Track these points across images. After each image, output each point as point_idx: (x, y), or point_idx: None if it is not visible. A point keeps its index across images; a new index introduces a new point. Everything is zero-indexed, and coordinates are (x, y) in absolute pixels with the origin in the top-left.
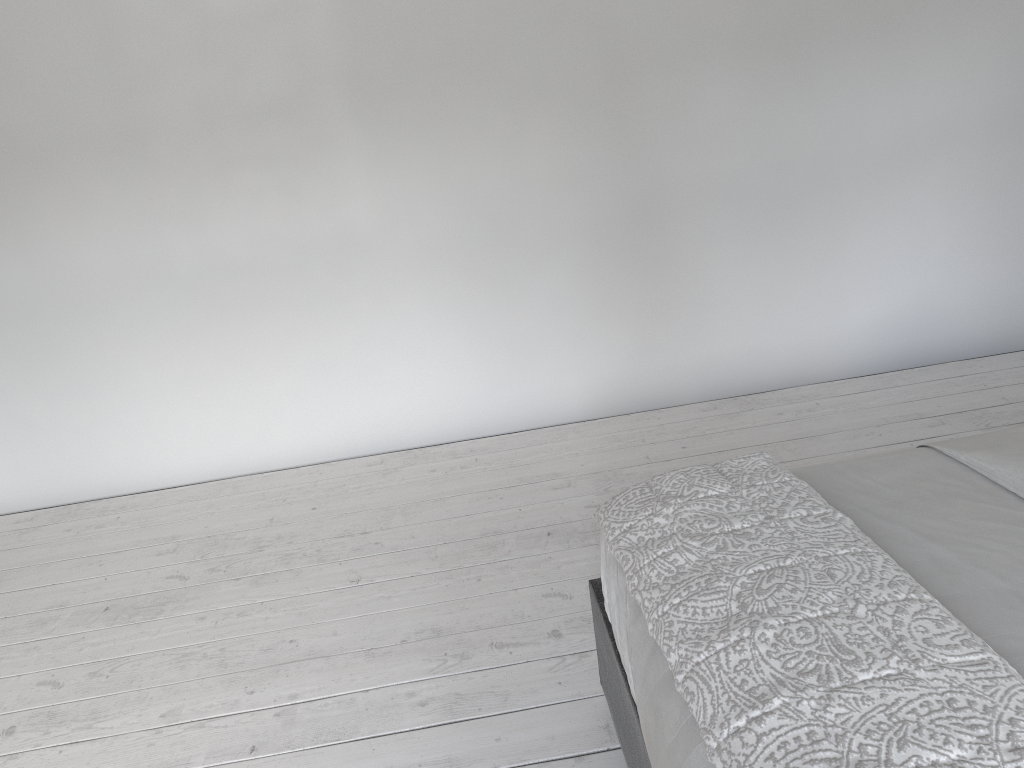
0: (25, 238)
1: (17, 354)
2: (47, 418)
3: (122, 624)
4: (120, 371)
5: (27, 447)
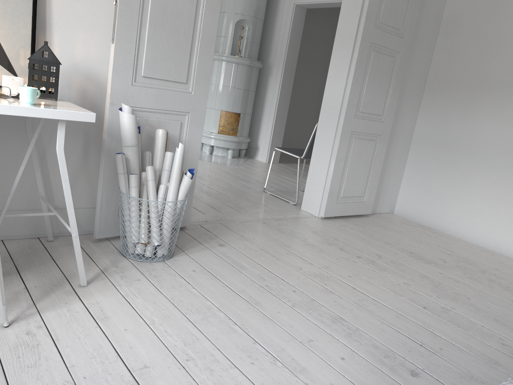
0: (468, 117)
1: (440, 160)
2: (436, 189)
3: (412, 258)
4: (473, 183)
5: (423, 197)
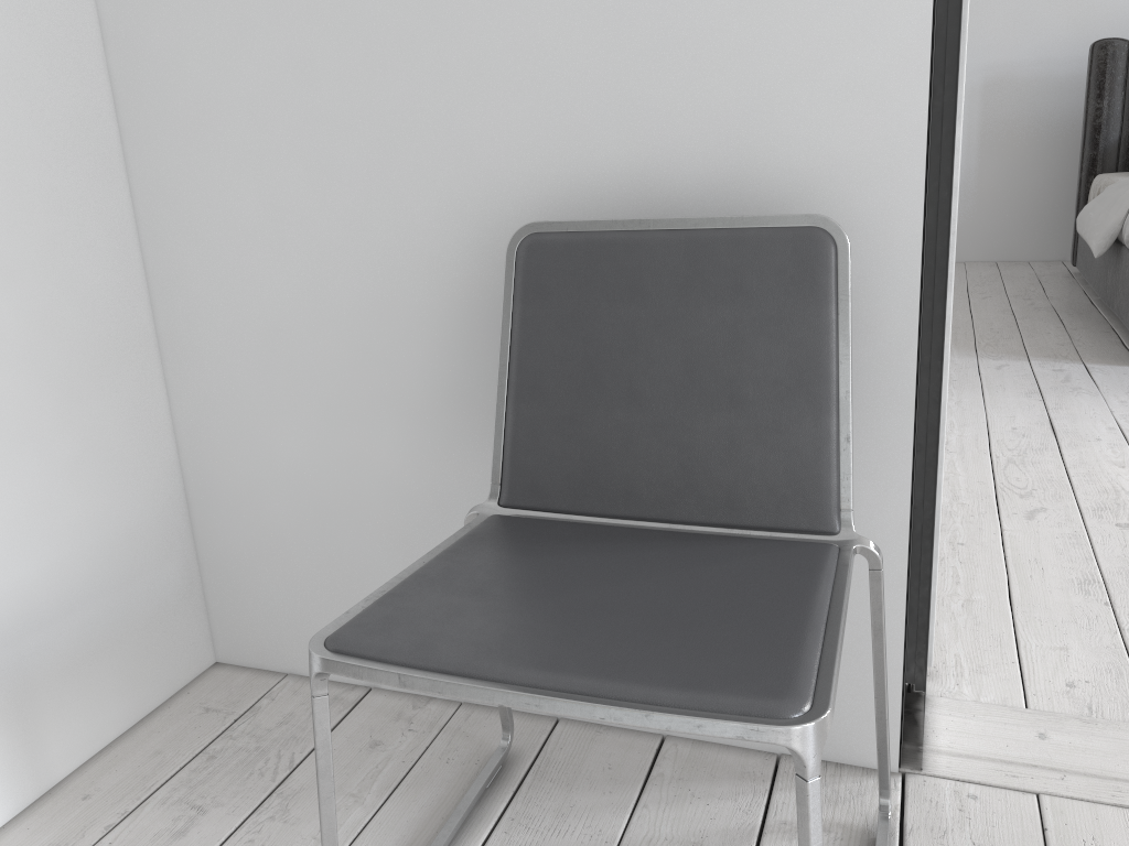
0: None
1: None
2: None
3: None
4: None
5: None
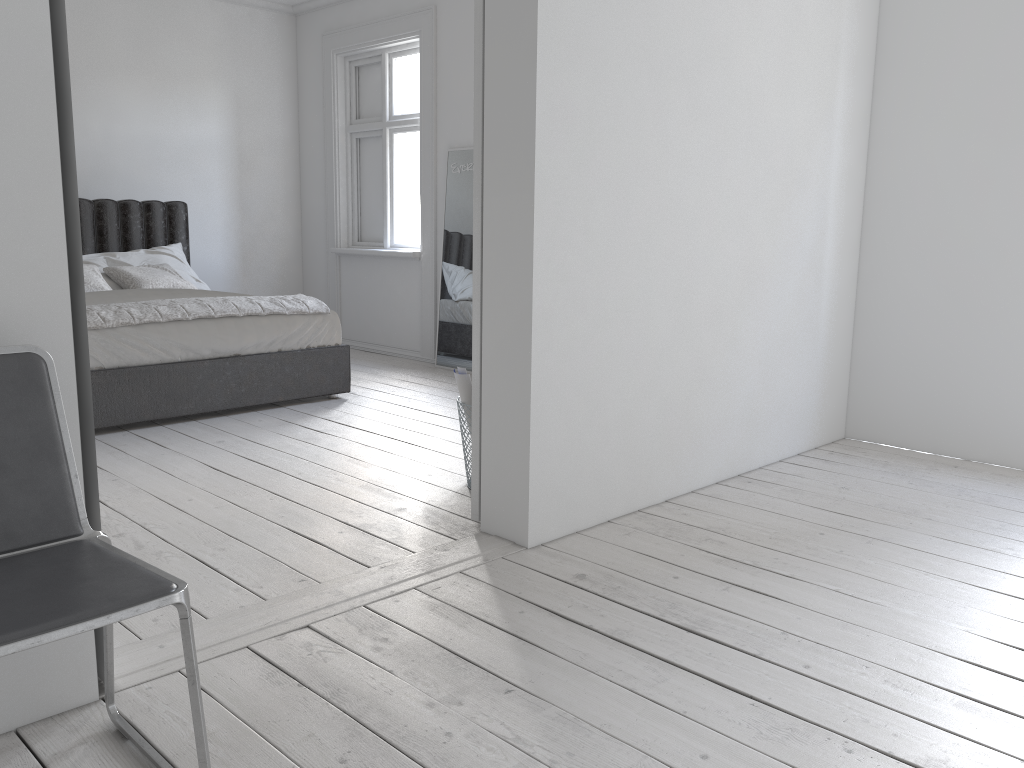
0: None
1: None
2: None
3: None
4: None
5: None
